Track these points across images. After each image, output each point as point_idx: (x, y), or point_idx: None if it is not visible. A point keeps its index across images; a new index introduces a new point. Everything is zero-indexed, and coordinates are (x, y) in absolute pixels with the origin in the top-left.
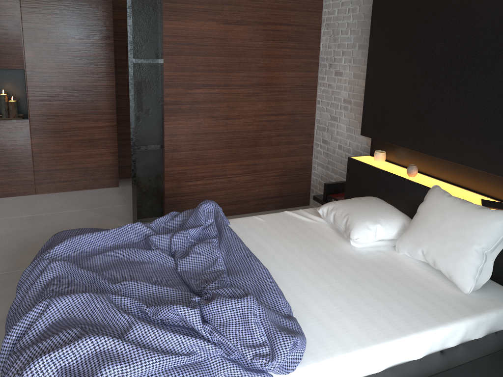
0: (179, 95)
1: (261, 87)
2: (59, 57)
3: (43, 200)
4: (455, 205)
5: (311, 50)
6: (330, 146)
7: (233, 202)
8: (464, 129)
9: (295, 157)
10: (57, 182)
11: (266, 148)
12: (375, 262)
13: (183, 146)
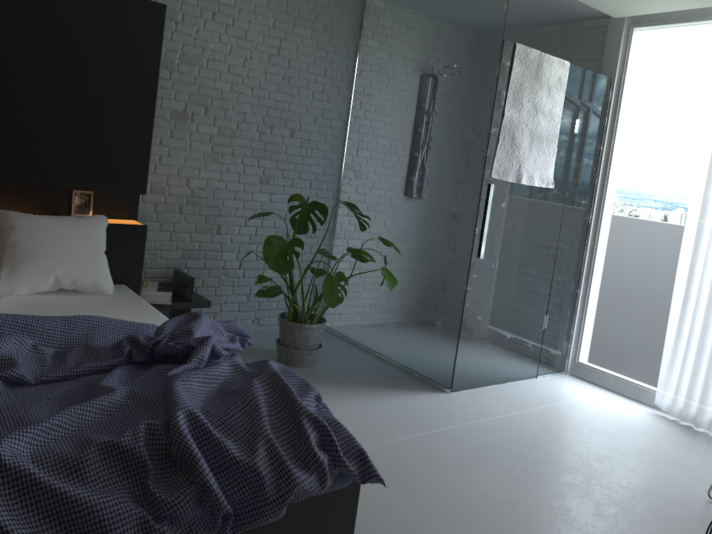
0: None
1: None
2: None
3: None
4: (58, 221)
5: None
6: None
7: None
8: (6, 142)
9: None
10: None
11: None
12: (27, 308)
13: None
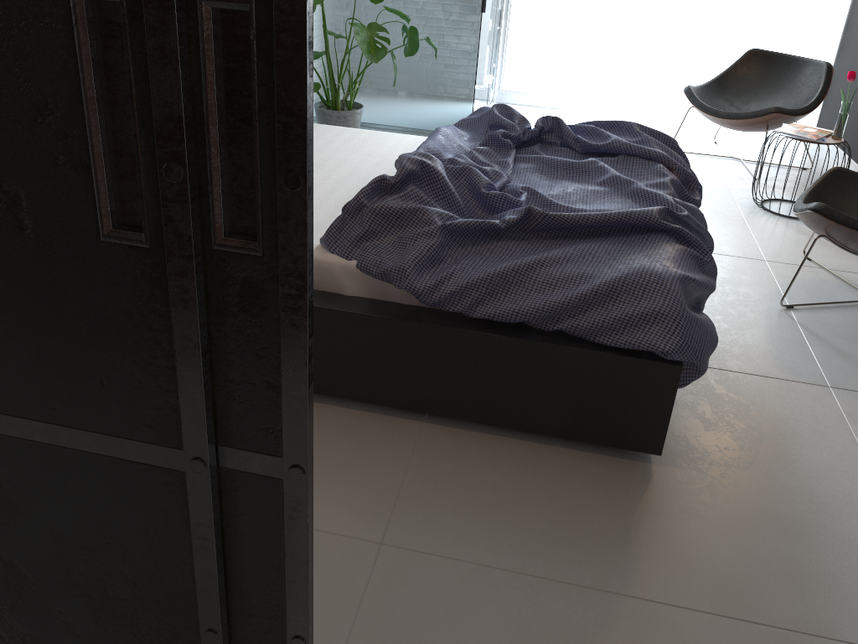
0: None
1: None
2: None
3: None
4: None
5: None
6: None
7: None
8: None
9: None
10: None
11: None
12: None
13: None
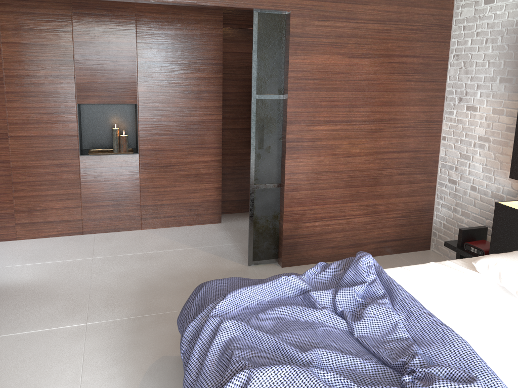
0: (301, 132)
1: (384, 122)
2: (170, 91)
3: (151, 236)
4: None
5: (437, 82)
6: (460, 187)
7: (350, 245)
8: None
9: (417, 198)
10: (162, 217)
11: (387, 187)
12: None
13: (303, 185)
